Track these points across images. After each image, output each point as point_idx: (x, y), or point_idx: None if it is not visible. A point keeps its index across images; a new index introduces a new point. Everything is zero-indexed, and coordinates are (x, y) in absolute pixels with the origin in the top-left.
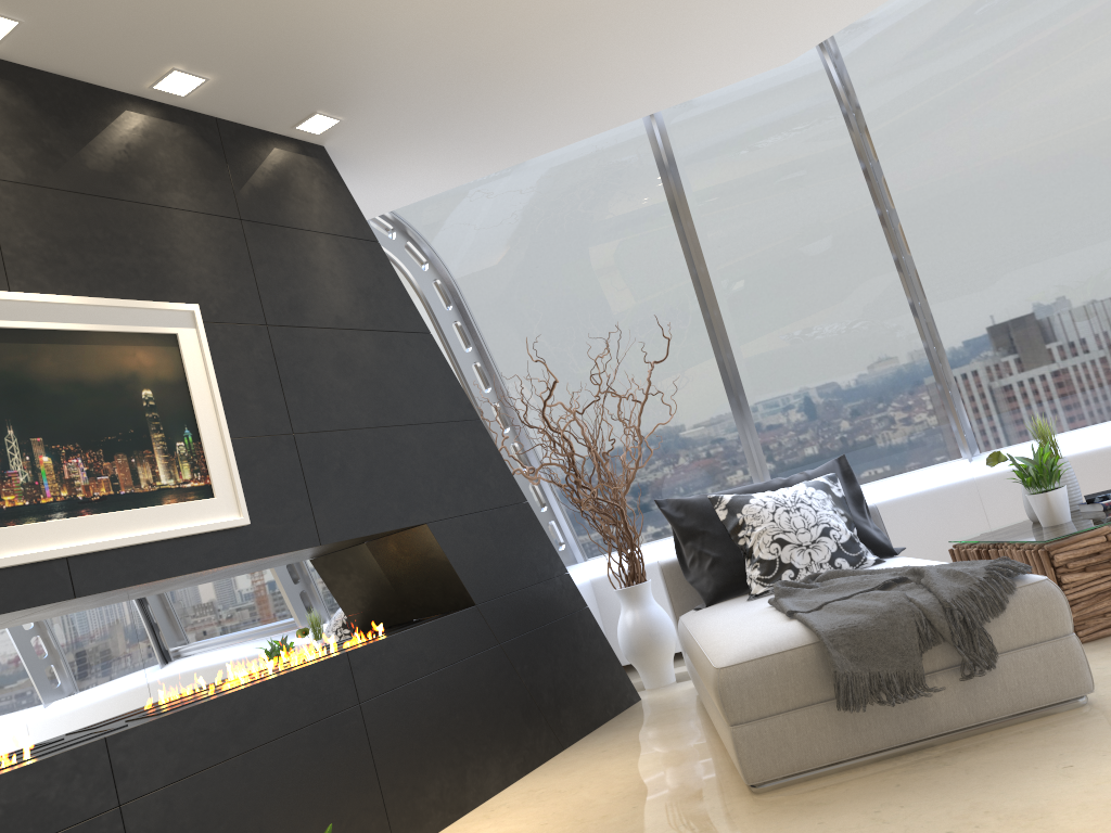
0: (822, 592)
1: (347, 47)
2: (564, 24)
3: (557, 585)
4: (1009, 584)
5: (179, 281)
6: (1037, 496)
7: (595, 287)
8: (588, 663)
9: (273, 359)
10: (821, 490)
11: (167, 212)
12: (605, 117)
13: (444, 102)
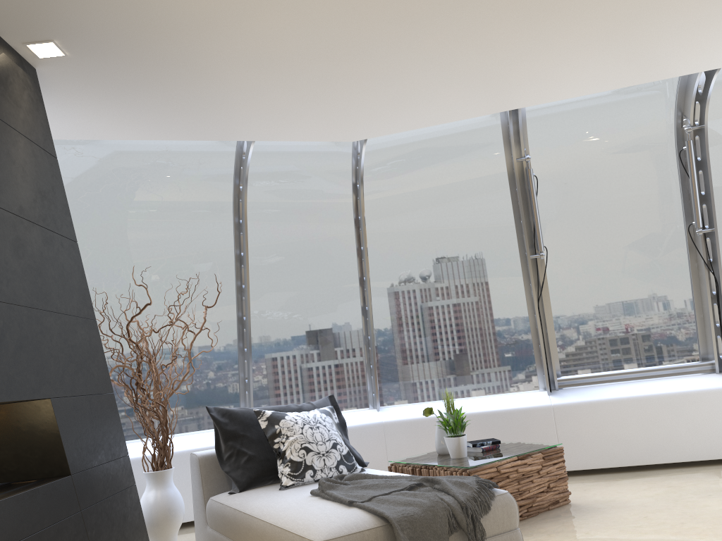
0: (360, 488)
1: (119, 4)
2: (265, 60)
3: (121, 464)
4: (492, 493)
5: None
6: (453, 438)
7: (165, 244)
8: (130, 531)
9: None
10: (329, 416)
11: None
12: (237, 131)
13: (149, 76)
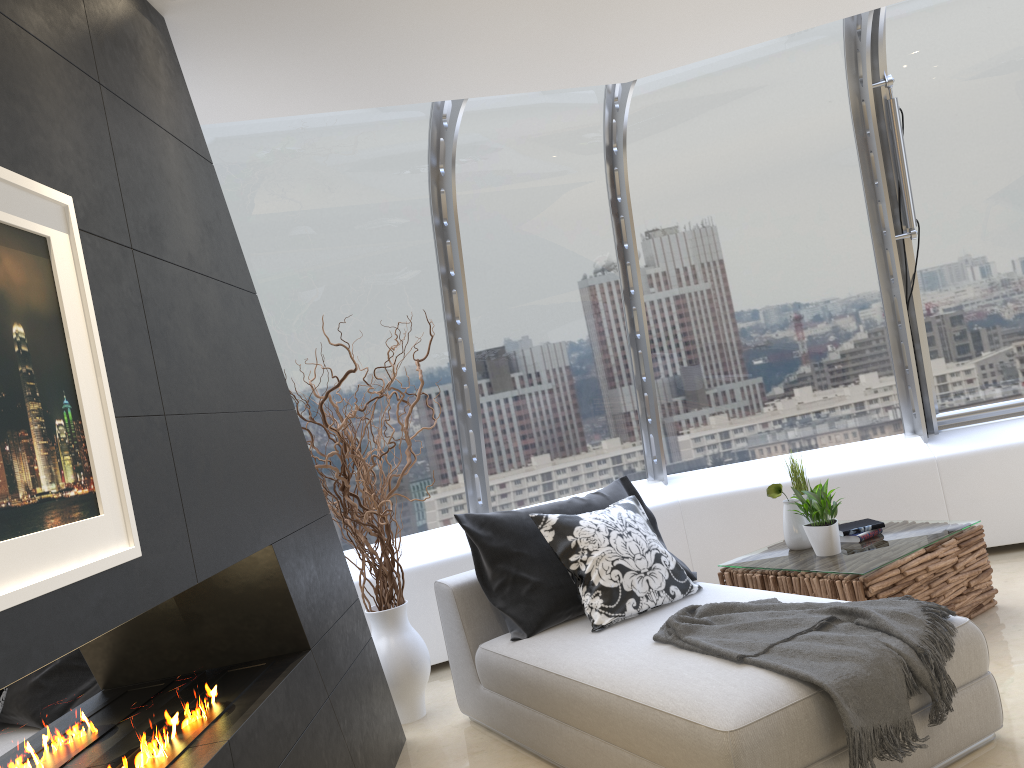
0: (737, 630)
1: None
2: None
3: (354, 614)
4: (950, 626)
5: (43, 153)
6: (821, 528)
7: (337, 269)
8: (377, 705)
9: (141, 301)
10: (638, 514)
11: (25, 37)
12: (454, 86)
13: (340, 10)
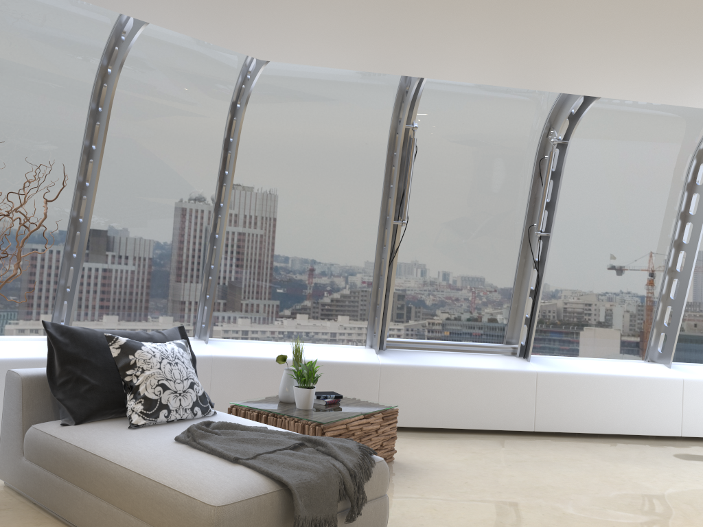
0: (237, 442)
1: None
2: None
3: None
4: (373, 460)
5: None
6: (305, 389)
7: None
8: None
9: None
10: (186, 352)
11: None
12: (142, 8)
13: None
